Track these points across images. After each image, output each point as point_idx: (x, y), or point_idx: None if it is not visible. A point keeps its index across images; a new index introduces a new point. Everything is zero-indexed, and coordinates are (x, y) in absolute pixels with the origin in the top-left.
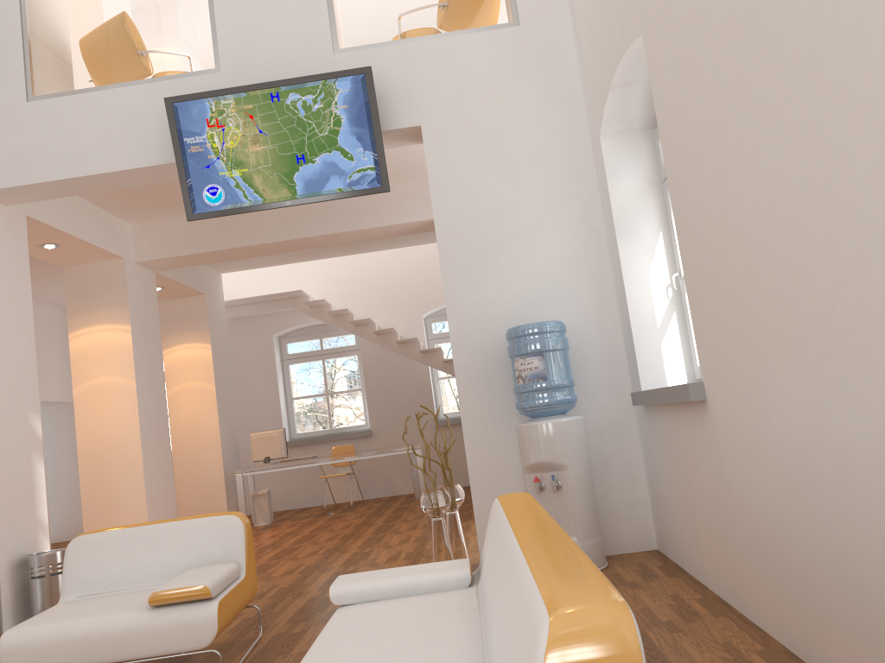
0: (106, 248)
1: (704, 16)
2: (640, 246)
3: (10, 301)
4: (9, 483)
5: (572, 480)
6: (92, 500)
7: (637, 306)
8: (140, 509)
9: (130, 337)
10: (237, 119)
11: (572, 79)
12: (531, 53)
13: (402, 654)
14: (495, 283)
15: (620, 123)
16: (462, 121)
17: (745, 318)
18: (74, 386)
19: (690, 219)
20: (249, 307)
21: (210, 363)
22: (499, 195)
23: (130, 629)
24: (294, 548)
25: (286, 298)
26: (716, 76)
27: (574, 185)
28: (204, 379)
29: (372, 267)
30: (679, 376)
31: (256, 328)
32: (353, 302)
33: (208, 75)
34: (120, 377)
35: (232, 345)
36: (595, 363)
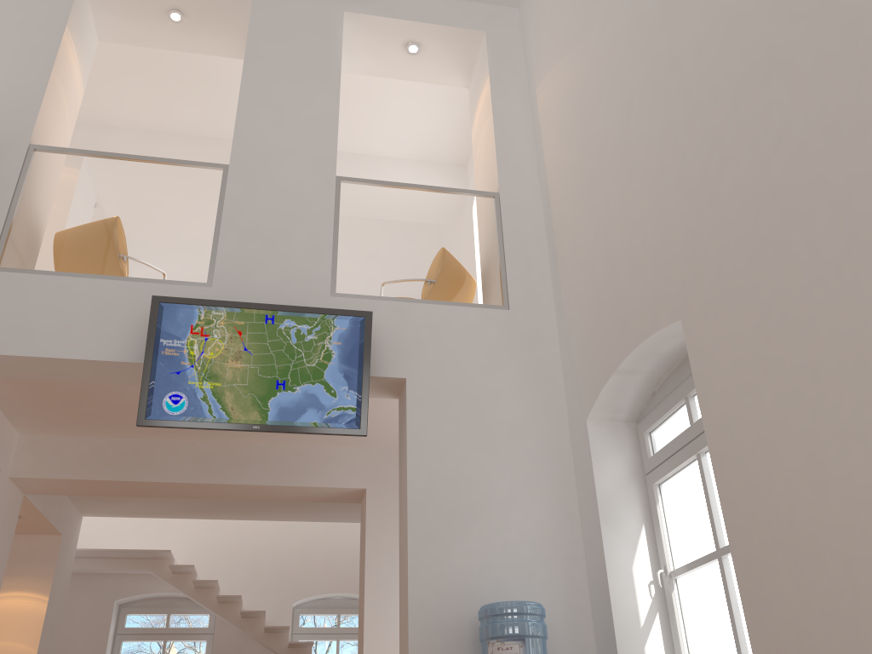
0: None
1: (796, 296)
2: (623, 535)
3: None
4: None
5: None
6: None
7: (620, 600)
8: None
9: None
10: (224, 332)
11: (554, 366)
12: (518, 335)
13: None
14: (464, 553)
15: (609, 410)
16: (448, 382)
17: (855, 596)
18: None
19: (750, 493)
20: (100, 561)
21: (41, 619)
22: (477, 461)
23: None
24: None
25: (148, 557)
26: (812, 348)
27: (551, 464)
28: (26, 640)
29: (249, 539)
30: None
31: (97, 589)
32: (218, 575)
33: (198, 287)
34: None
35: None
36: None
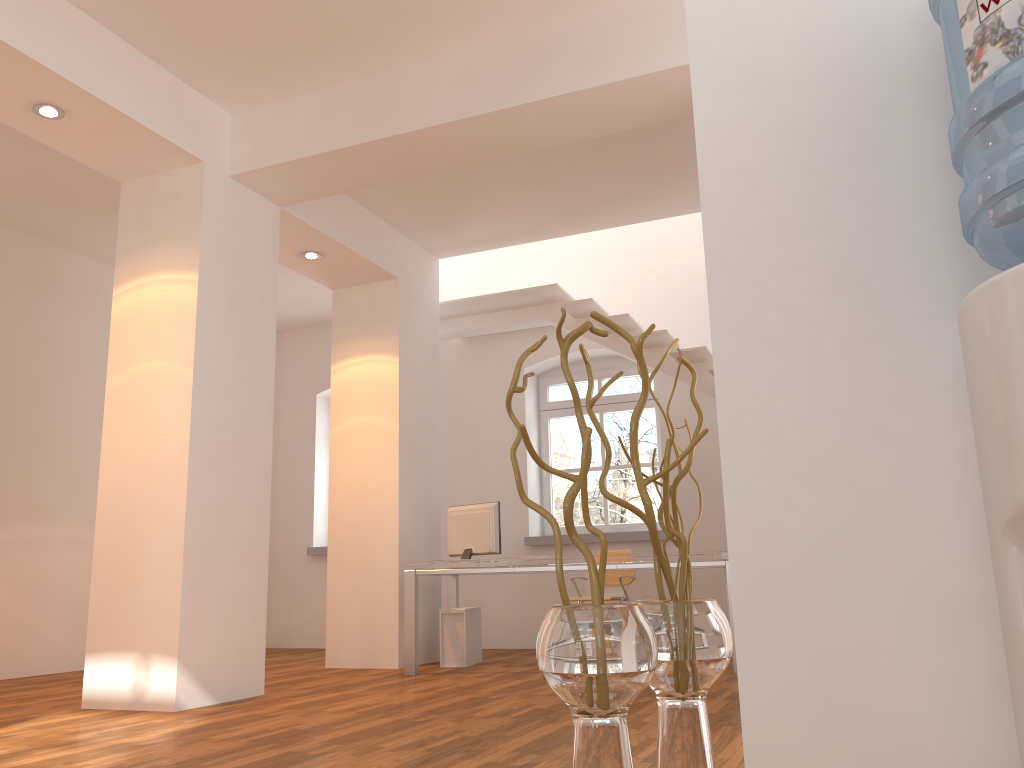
0: (157, 129)
1: None
2: None
3: None
4: None
5: None
6: (105, 574)
7: None
8: (171, 601)
9: (194, 293)
10: None
11: None
12: None
13: None
14: None
15: None
16: None
17: None
18: (109, 376)
19: None
20: (483, 318)
21: (395, 386)
22: None
23: None
24: (412, 723)
25: (537, 302)
26: None
27: None
28: (384, 412)
29: (684, 262)
30: None
31: (500, 358)
32: (650, 319)
33: None
34: (173, 362)
35: (465, 383)
36: None
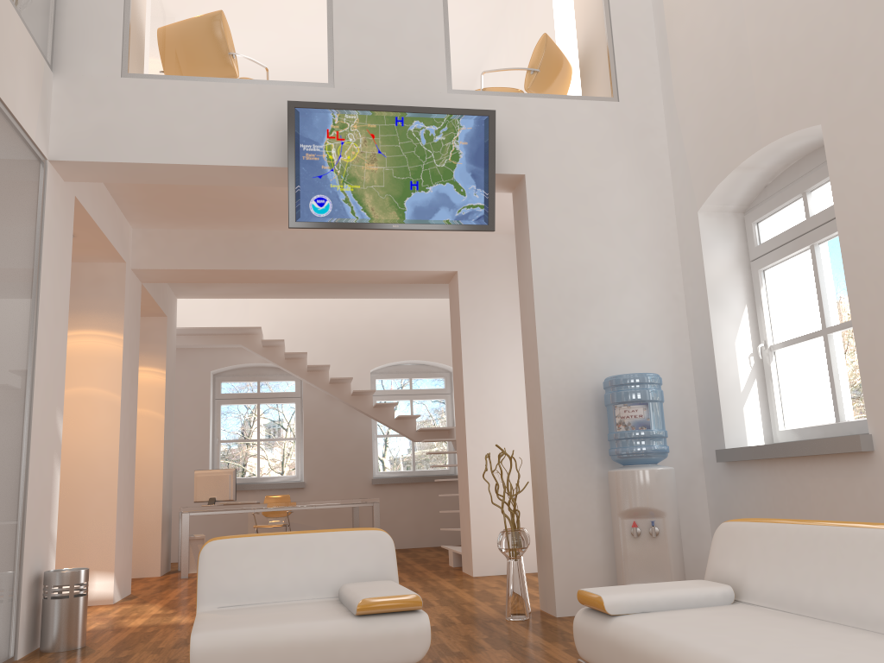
0: (117, 248)
1: None
2: (728, 315)
3: (57, 284)
4: (37, 485)
5: (670, 527)
6: None
7: (724, 370)
8: (107, 538)
9: (120, 347)
10: (358, 135)
11: (662, 158)
12: (628, 128)
13: (825, 644)
14: (585, 333)
15: (721, 202)
16: (563, 177)
17: None
18: None
19: (881, 287)
20: (196, 338)
21: (162, 390)
22: (593, 251)
23: (340, 638)
24: None
25: (239, 333)
26: None
27: (659, 252)
28: (153, 407)
29: (324, 314)
30: (758, 439)
31: (193, 362)
32: (300, 347)
33: (321, 88)
34: (103, 389)
35: None
36: (670, 420)
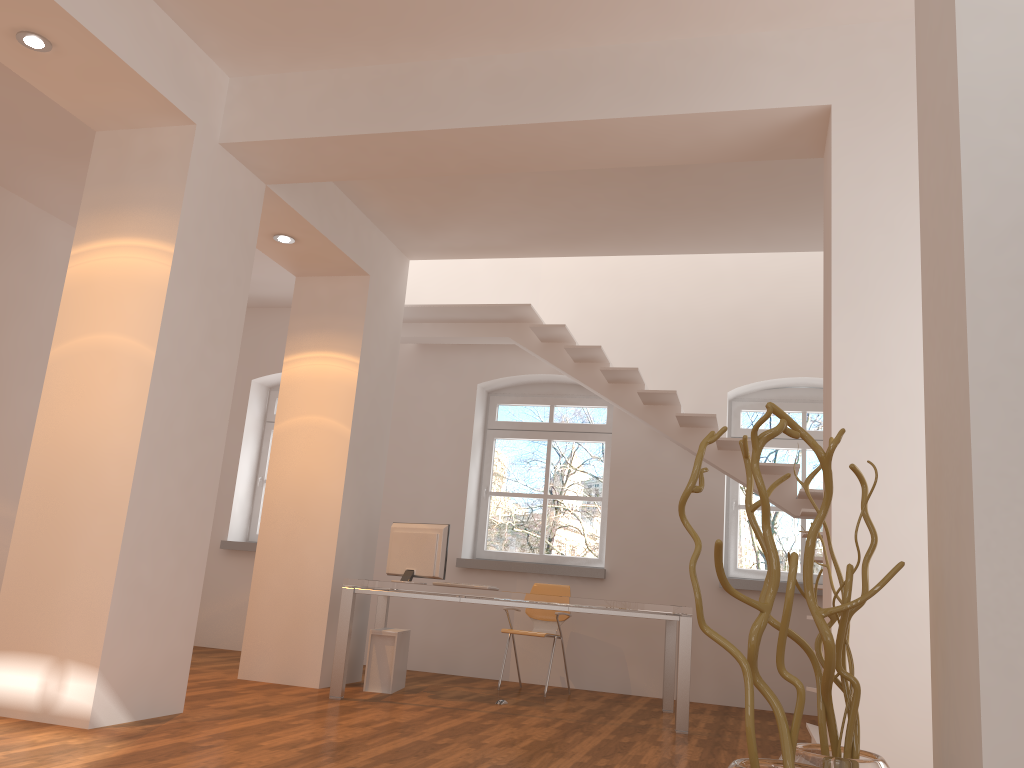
0: (152, 81)
1: None
2: None
3: None
4: None
5: None
6: (23, 564)
7: None
8: (98, 605)
9: (168, 266)
10: None
11: None
12: None
13: None
14: None
15: None
16: None
17: None
18: (55, 342)
19: None
20: (445, 327)
21: (352, 388)
22: None
23: None
24: None
25: (505, 319)
26: None
27: None
28: (336, 414)
29: (655, 299)
30: None
31: (454, 369)
32: (613, 352)
33: None
34: (133, 339)
35: (414, 390)
36: None
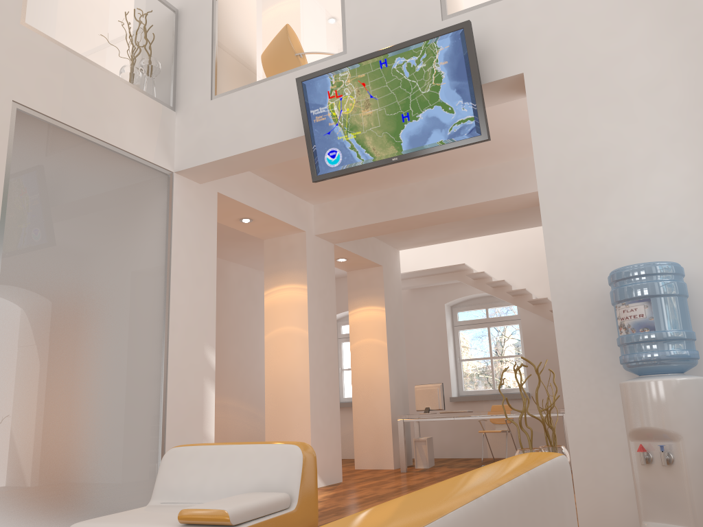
0: (289, 222)
1: None
2: None
3: (197, 257)
4: (181, 401)
5: (688, 454)
6: (272, 426)
7: None
8: (306, 439)
9: (306, 294)
10: (352, 88)
11: None
12: None
13: None
14: (602, 226)
15: None
16: (567, 62)
17: None
18: (265, 333)
19: None
20: (423, 279)
21: (383, 323)
22: (608, 132)
23: None
24: None
25: (453, 271)
26: None
27: (699, 112)
28: (378, 336)
29: (532, 244)
30: None
31: (431, 298)
32: (514, 276)
33: (337, 58)
34: (297, 327)
35: (412, 312)
36: None
